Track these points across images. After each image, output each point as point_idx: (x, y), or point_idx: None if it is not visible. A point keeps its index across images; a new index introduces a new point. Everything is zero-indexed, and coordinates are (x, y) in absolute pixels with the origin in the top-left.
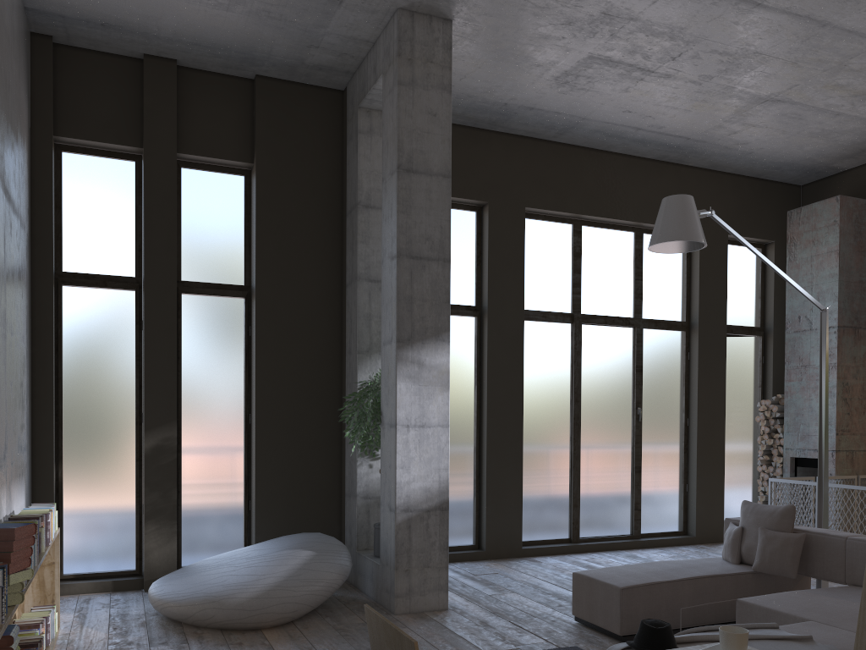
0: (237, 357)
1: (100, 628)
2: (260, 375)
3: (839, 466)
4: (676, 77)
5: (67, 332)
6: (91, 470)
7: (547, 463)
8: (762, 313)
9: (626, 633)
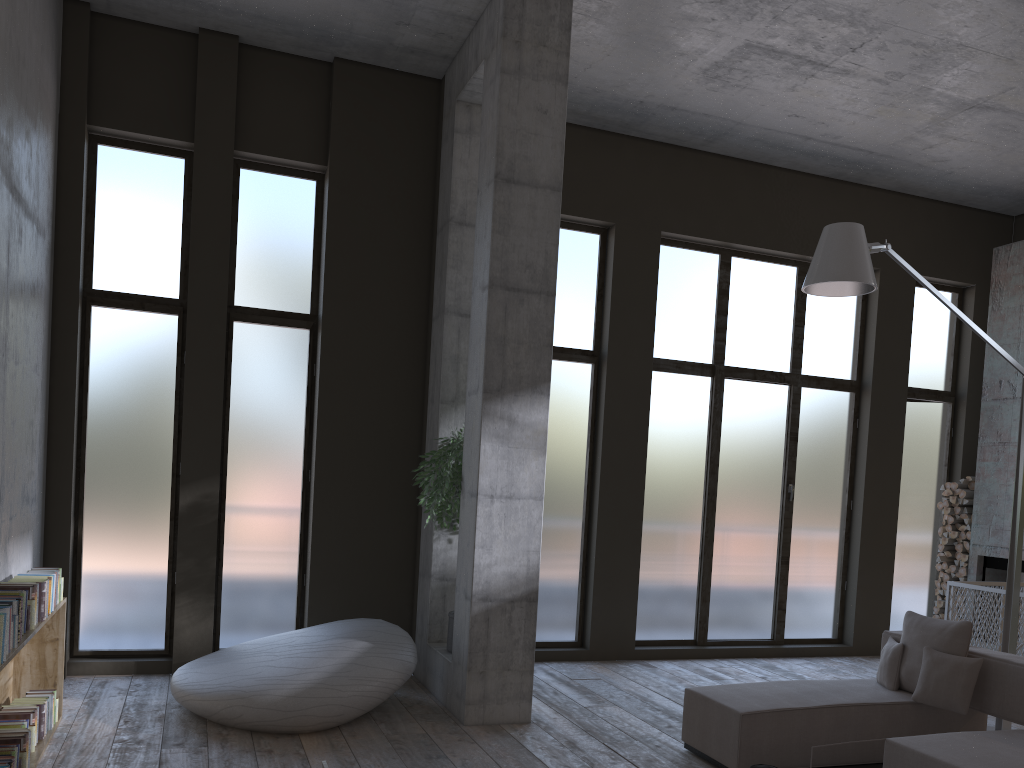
0: (297, 401)
1: (109, 720)
2: (323, 424)
3: None
4: (857, 74)
5: (95, 362)
6: (117, 528)
7: (672, 547)
8: (954, 374)
9: None
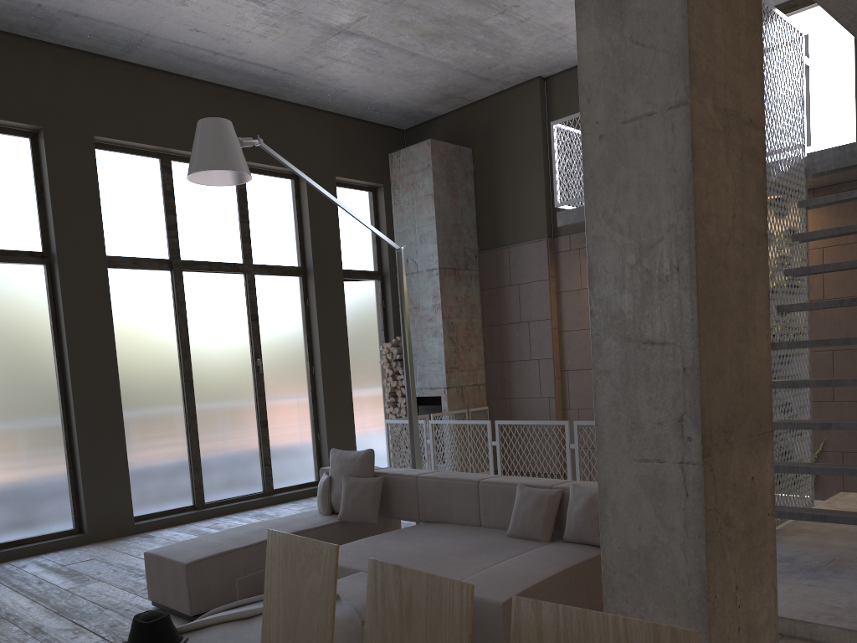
0: None
1: None
2: None
3: (451, 402)
4: None
5: None
6: None
7: (158, 427)
8: (379, 257)
9: (198, 612)
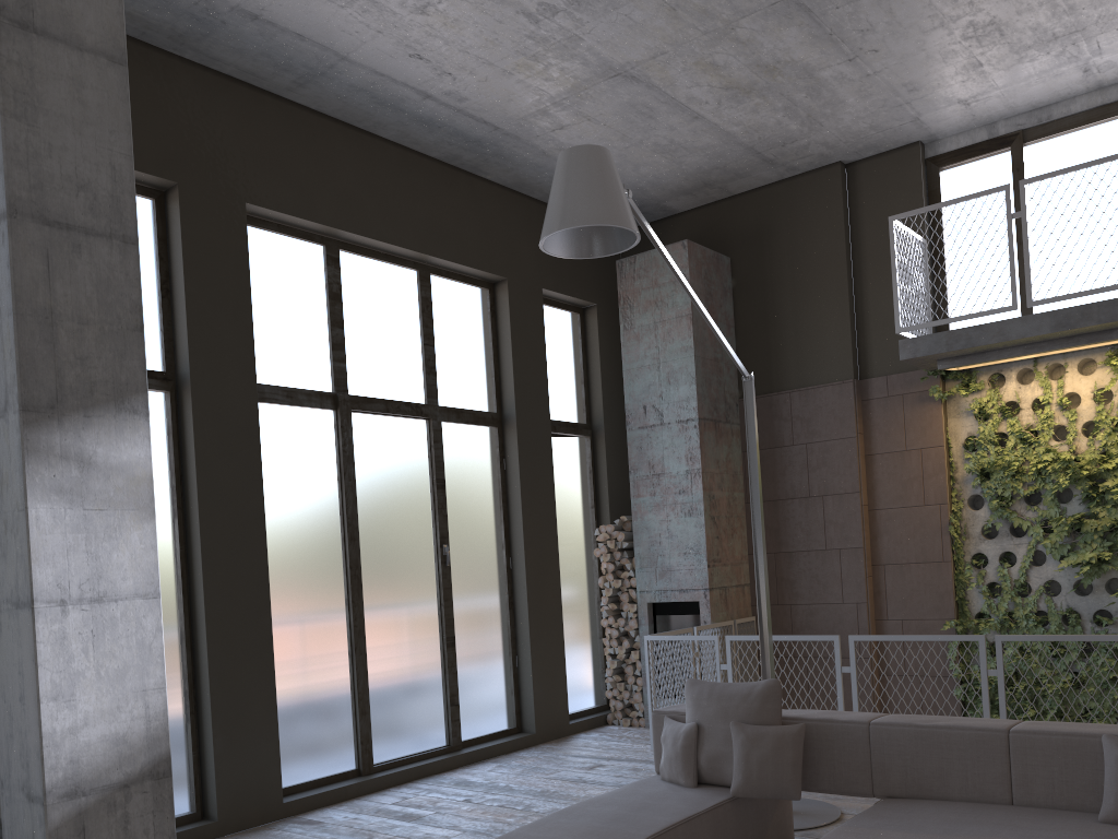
0: None
1: None
2: None
3: (714, 610)
4: None
5: None
6: None
7: (313, 647)
8: (587, 404)
9: None
